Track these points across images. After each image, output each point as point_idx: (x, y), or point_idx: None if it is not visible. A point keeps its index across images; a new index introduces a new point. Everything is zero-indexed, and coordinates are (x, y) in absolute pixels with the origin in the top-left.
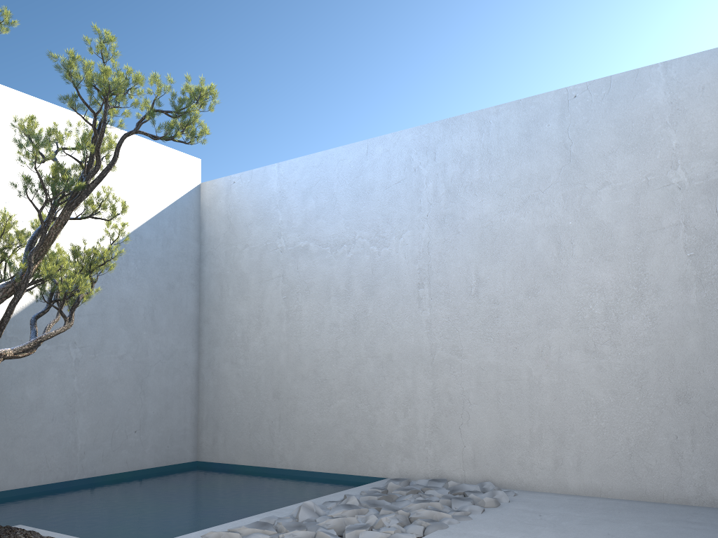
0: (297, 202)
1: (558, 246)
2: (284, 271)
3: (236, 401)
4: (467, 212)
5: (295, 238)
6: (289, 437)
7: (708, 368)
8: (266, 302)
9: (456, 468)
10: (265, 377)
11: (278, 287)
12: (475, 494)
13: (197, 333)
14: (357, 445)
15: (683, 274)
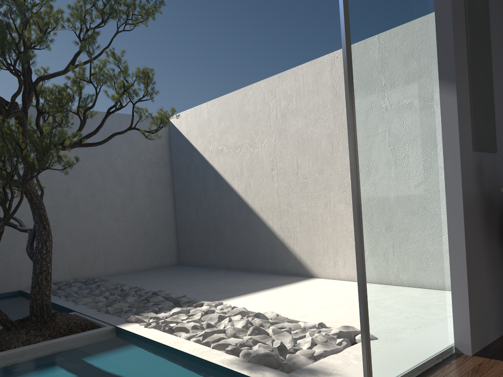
0: None
1: (103, 177)
2: None
3: None
4: None
5: None
6: None
7: (152, 224)
8: None
9: (61, 276)
10: None
11: None
12: (91, 281)
13: None
14: None
15: (145, 192)
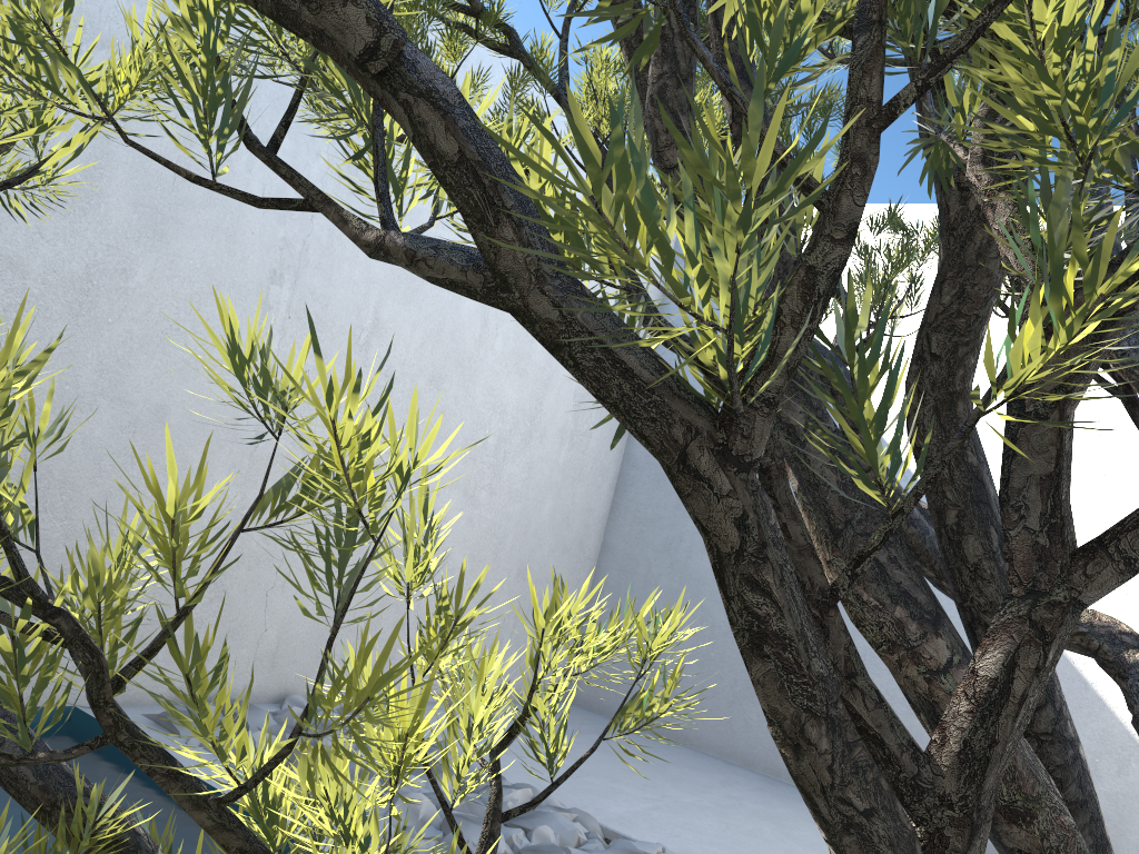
0: None
1: (484, 324)
2: None
3: None
4: None
5: None
6: None
7: (548, 542)
8: None
9: (239, 674)
10: None
11: None
12: None
13: None
14: None
15: (565, 424)
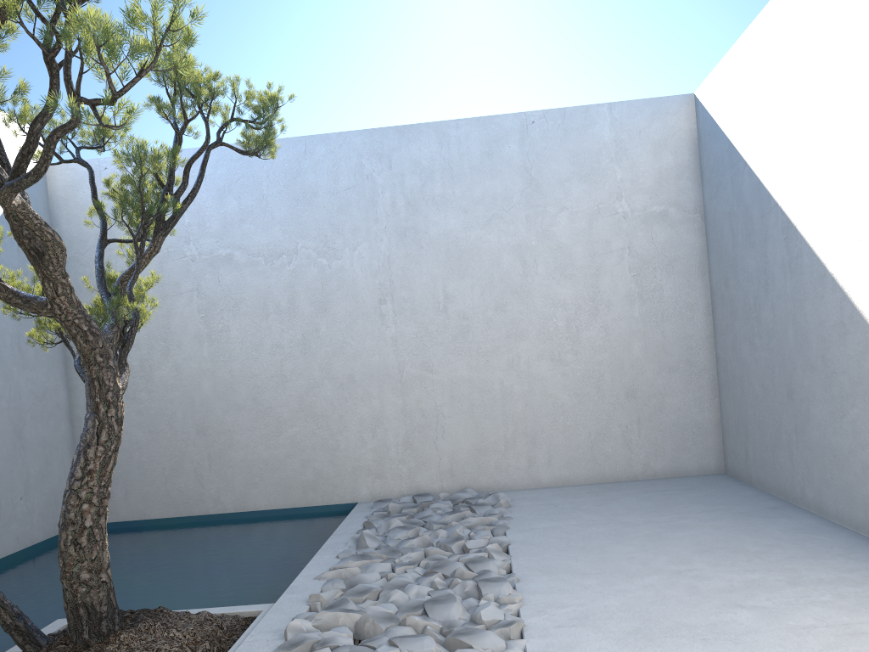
0: (211, 201)
1: (523, 264)
2: (199, 284)
3: (140, 444)
4: (430, 226)
5: (212, 245)
6: (225, 477)
7: (649, 369)
8: (174, 322)
9: (433, 481)
10: (182, 412)
11: (192, 304)
12: (476, 500)
13: (64, 364)
14: (317, 474)
15: (629, 291)
